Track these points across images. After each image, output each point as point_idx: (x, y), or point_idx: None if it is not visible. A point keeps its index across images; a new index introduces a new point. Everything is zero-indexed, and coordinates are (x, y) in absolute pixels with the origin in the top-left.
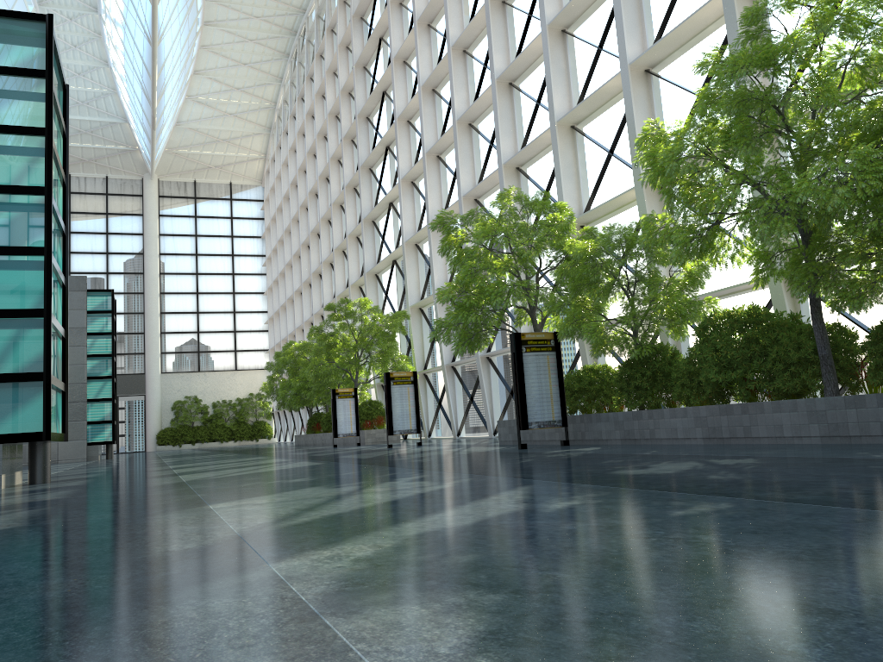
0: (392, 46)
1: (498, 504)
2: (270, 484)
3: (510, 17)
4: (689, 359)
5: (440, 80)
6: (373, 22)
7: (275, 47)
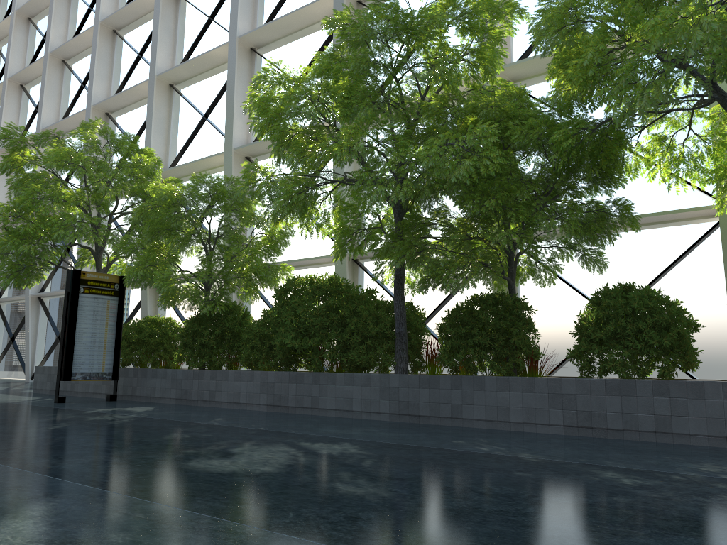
0: None
1: None
2: None
3: None
4: (263, 321)
5: (38, 11)
6: None
7: None
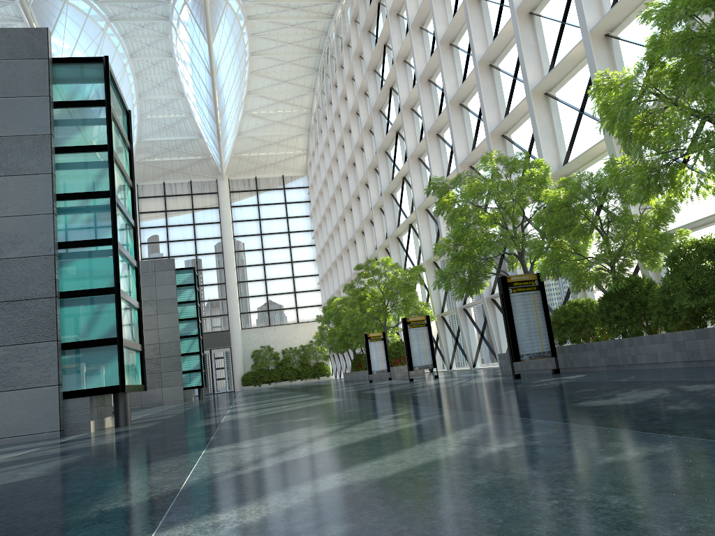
0: (393, 49)
1: (439, 447)
2: (278, 424)
3: (486, 9)
4: (663, 288)
5: (433, 71)
6: (378, 33)
7: (307, 65)
